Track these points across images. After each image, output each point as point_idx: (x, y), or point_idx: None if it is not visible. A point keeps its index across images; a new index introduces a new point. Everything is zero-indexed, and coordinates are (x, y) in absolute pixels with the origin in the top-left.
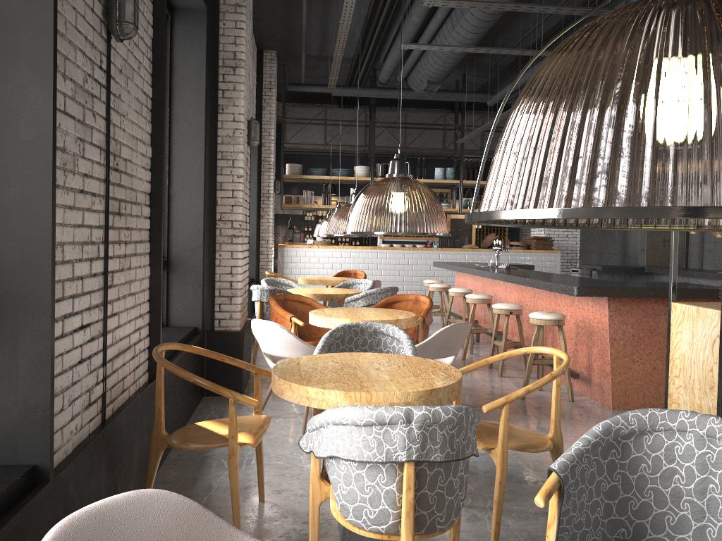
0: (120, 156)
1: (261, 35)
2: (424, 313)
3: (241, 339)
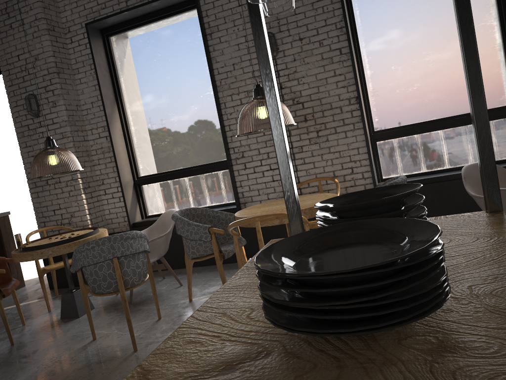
0: (302, 96)
1: None
2: None
3: None
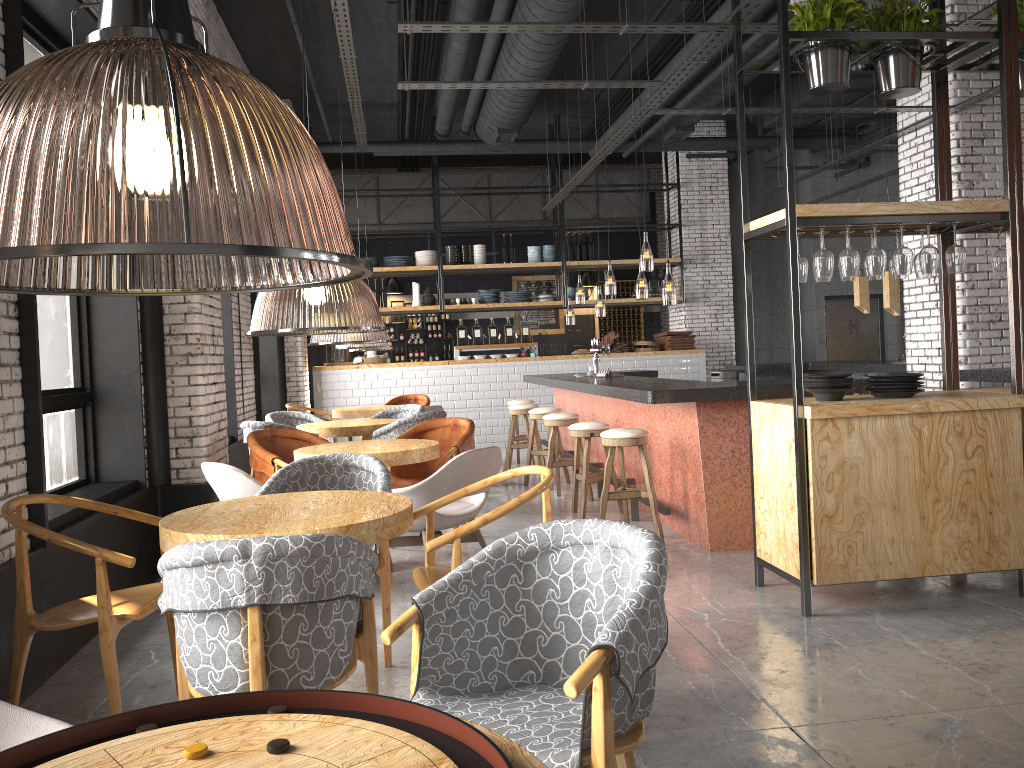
0: None
1: (264, 79)
2: (459, 441)
3: (209, 494)
